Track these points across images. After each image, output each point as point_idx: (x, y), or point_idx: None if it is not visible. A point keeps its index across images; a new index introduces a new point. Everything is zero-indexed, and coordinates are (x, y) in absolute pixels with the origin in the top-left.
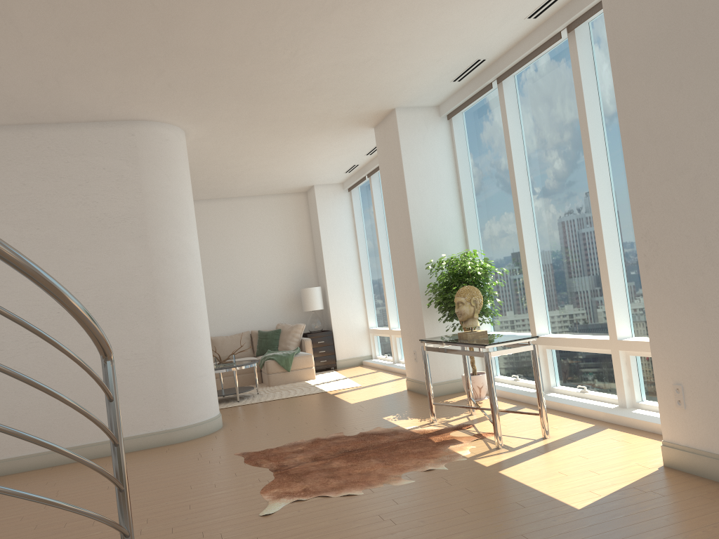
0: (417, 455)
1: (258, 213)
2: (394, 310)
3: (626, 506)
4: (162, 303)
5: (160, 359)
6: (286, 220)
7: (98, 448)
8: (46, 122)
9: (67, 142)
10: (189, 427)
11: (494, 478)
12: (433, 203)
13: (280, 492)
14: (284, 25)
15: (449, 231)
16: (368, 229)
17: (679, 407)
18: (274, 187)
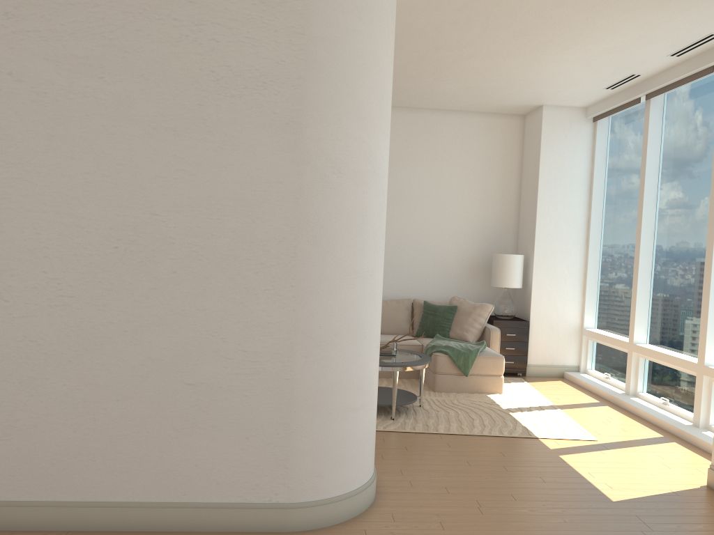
0: None
1: (450, 135)
2: (645, 315)
3: None
4: (308, 262)
5: (287, 369)
6: (488, 151)
7: (151, 515)
8: None
9: None
10: (321, 503)
11: None
12: None
13: None
14: None
15: None
16: (614, 182)
17: None
18: (485, 99)
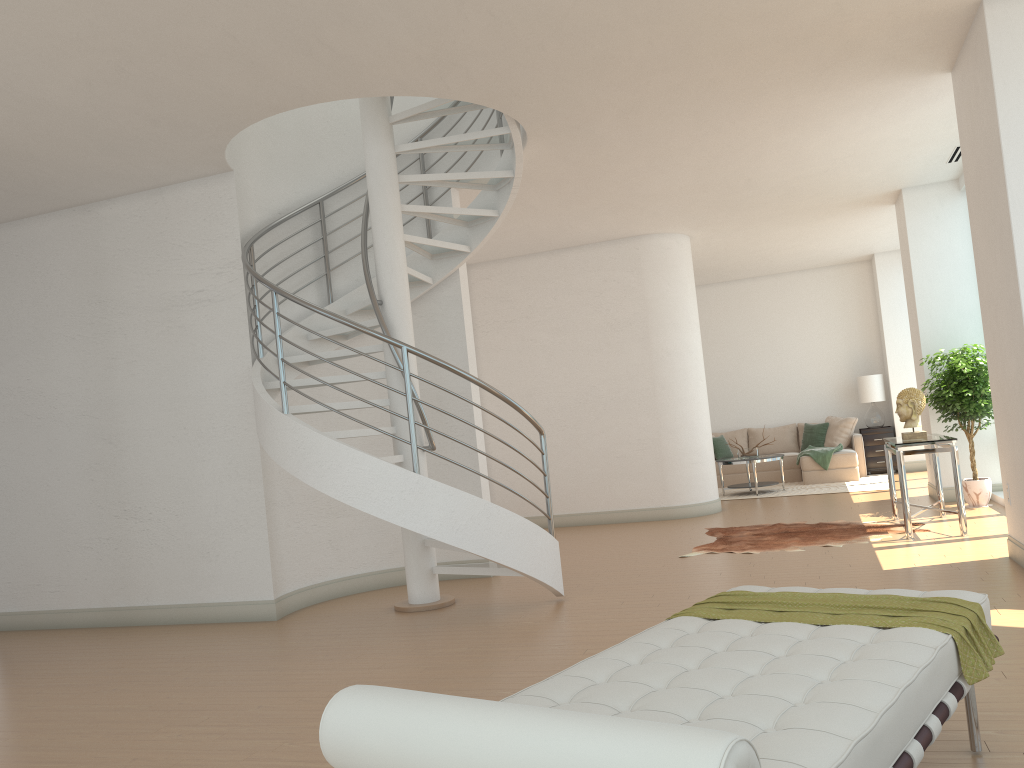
0: (835, 538)
1: (809, 289)
2: None
3: (918, 571)
4: (661, 396)
5: (658, 445)
6: (843, 295)
7: (609, 516)
8: (570, 246)
9: (585, 261)
10: (684, 506)
11: (862, 553)
12: (947, 289)
13: (705, 548)
14: (724, 170)
15: (966, 320)
16: None
17: (1008, 504)
18: (822, 260)
